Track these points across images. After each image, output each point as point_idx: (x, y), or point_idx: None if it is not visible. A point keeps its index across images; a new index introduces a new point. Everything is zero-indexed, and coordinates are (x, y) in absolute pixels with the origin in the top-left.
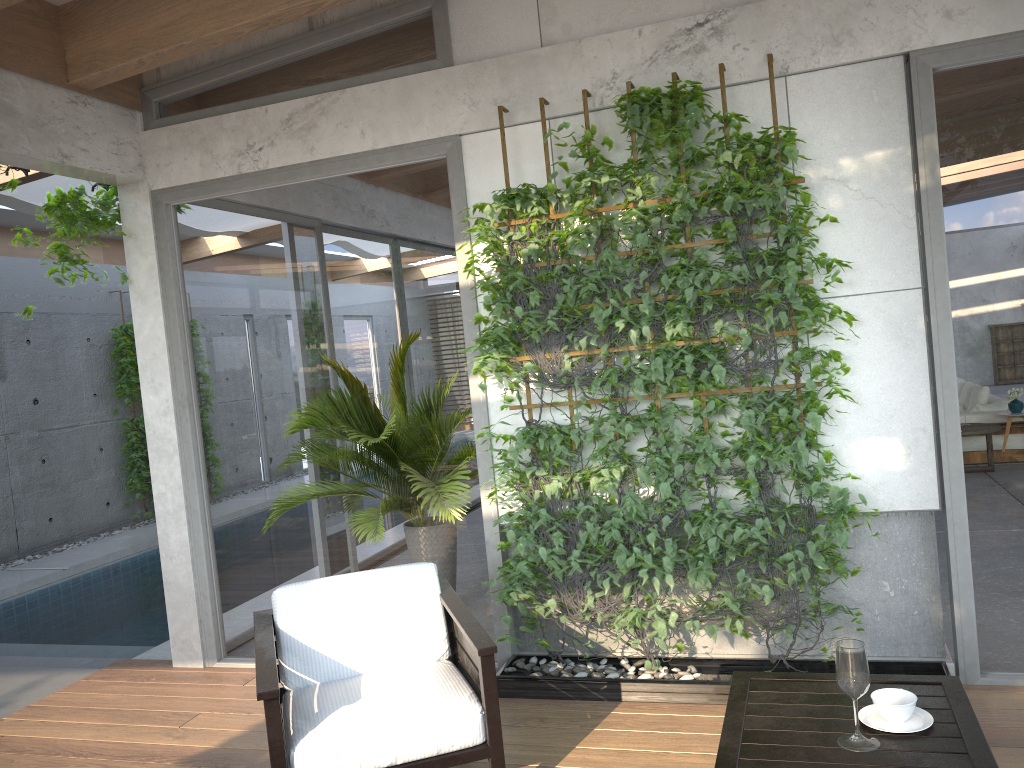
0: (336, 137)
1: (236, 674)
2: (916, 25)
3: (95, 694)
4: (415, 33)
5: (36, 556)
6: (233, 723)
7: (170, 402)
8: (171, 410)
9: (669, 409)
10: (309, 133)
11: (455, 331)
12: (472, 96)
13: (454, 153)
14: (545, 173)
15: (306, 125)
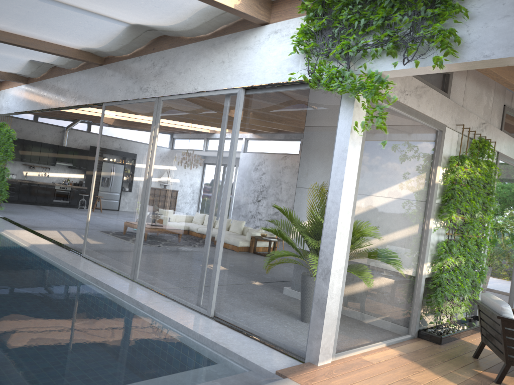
0: (425, 105)
1: (354, 360)
2: (501, 146)
3: None
4: (442, 79)
5: None
6: (429, 376)
7: (351, 207)
8: (351, 211)
9: (471, 240)
10: (420, 98)
11: (427, 199)
12: (452, 114)
13: (444, 132)
14: (454, 150)
15: (420, 94)
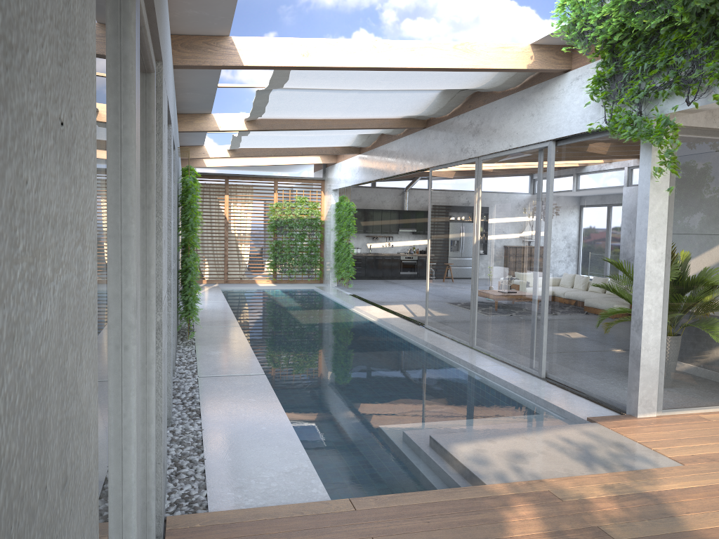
0: None
1: (687, 417)
2: None
3: (652, 433)
4: None
5: (182, 367)
6: None
7: (663, 254)
8: (663, 259)
9: None
10: None
11: None
12: None
13: None
14: None
15: None
